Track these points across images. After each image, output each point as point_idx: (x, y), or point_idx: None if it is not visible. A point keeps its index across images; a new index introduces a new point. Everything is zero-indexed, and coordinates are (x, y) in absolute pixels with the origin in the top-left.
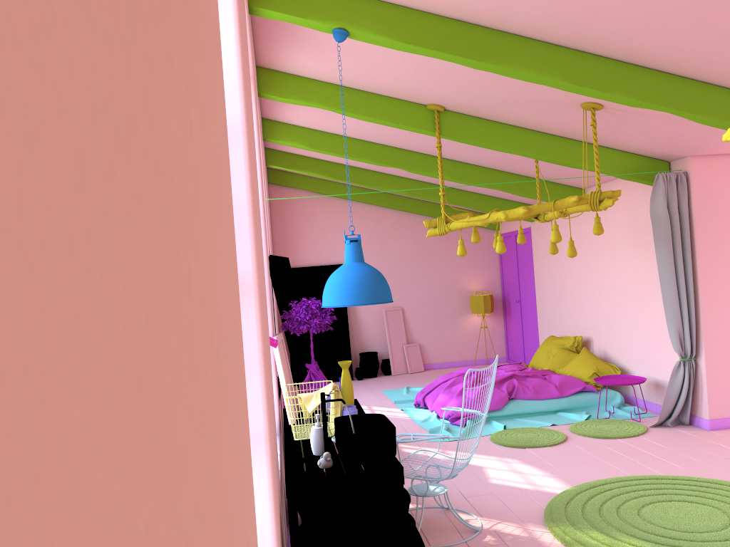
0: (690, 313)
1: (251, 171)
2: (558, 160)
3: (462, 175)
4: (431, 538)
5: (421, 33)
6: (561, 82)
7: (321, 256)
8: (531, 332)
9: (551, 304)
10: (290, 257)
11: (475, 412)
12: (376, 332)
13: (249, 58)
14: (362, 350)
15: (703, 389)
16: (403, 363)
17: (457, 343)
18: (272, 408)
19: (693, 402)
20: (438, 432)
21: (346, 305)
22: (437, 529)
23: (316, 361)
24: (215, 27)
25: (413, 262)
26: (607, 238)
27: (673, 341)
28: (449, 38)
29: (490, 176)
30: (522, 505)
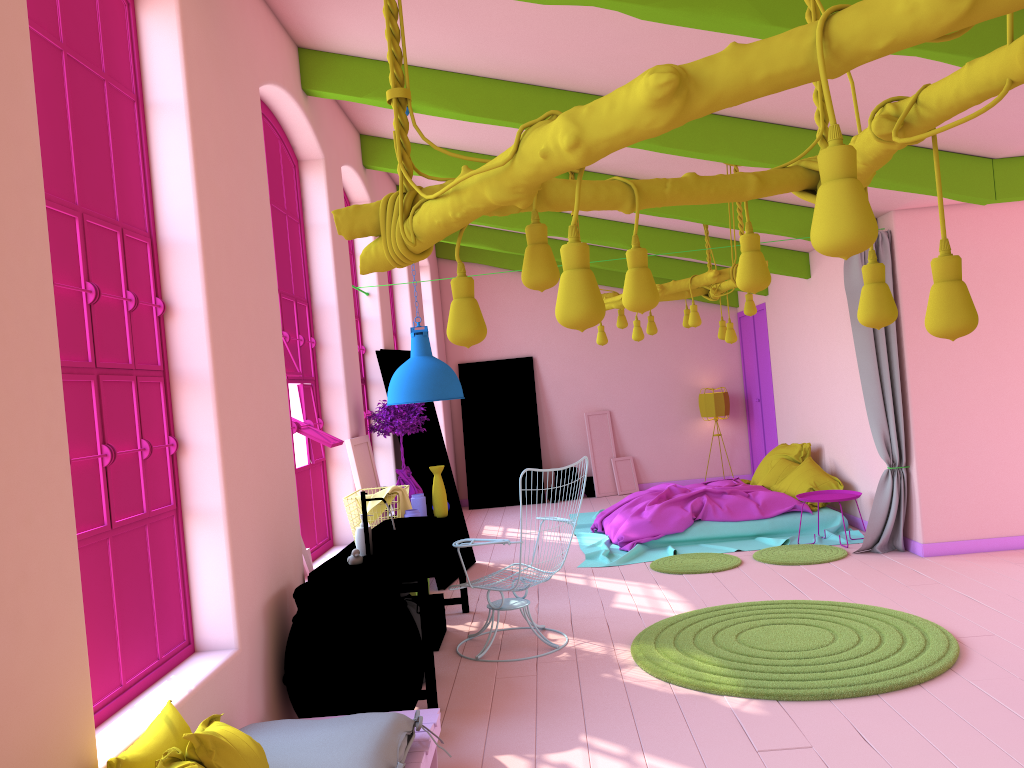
0: (897, 410)
1: (207, 281)
2: (726, 223)
3: (644, 242)
4: (504, 653)
5: (488, 103)
6: (652, 145)
7: (505, 347)
8: (772, 441)
9: (787, 403)
10: (466, 349)
11: (566, 520)
12: (577, 443)
13: (314, 140)
14: (559, 465)
15: (916, 505)
16: (611, 482)
17: (684, 456)
18: (271, 497)
19: (909, 522)
20: (596, 558)
21: (404, 403)
22: (517, 647)
23: (407, 466)
24: (25, 225)
25: (623, 352)
26: (829, 315)
27: (877, 445)
28: (519, 105)
29: (681, 241)
30: (626, 627)
